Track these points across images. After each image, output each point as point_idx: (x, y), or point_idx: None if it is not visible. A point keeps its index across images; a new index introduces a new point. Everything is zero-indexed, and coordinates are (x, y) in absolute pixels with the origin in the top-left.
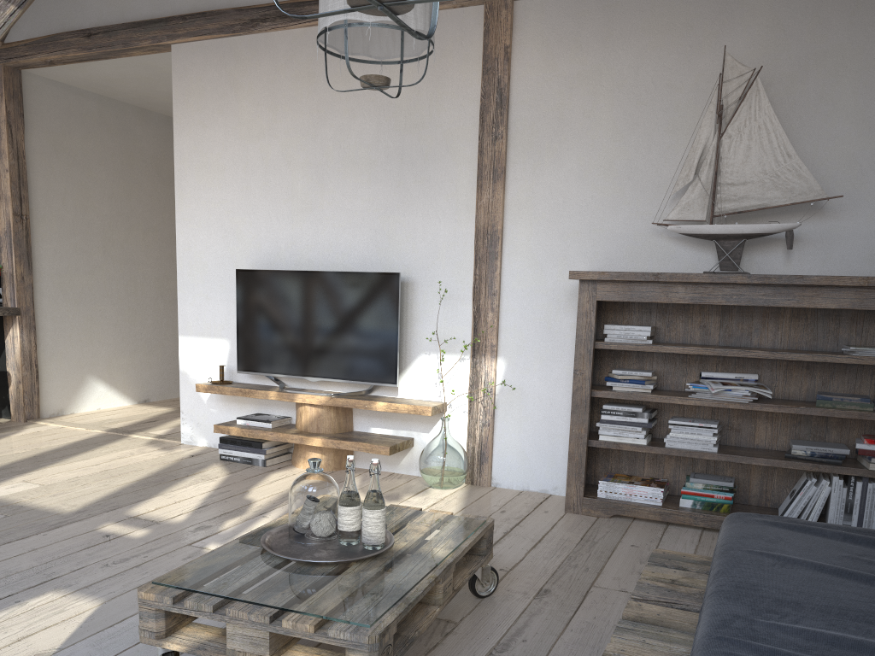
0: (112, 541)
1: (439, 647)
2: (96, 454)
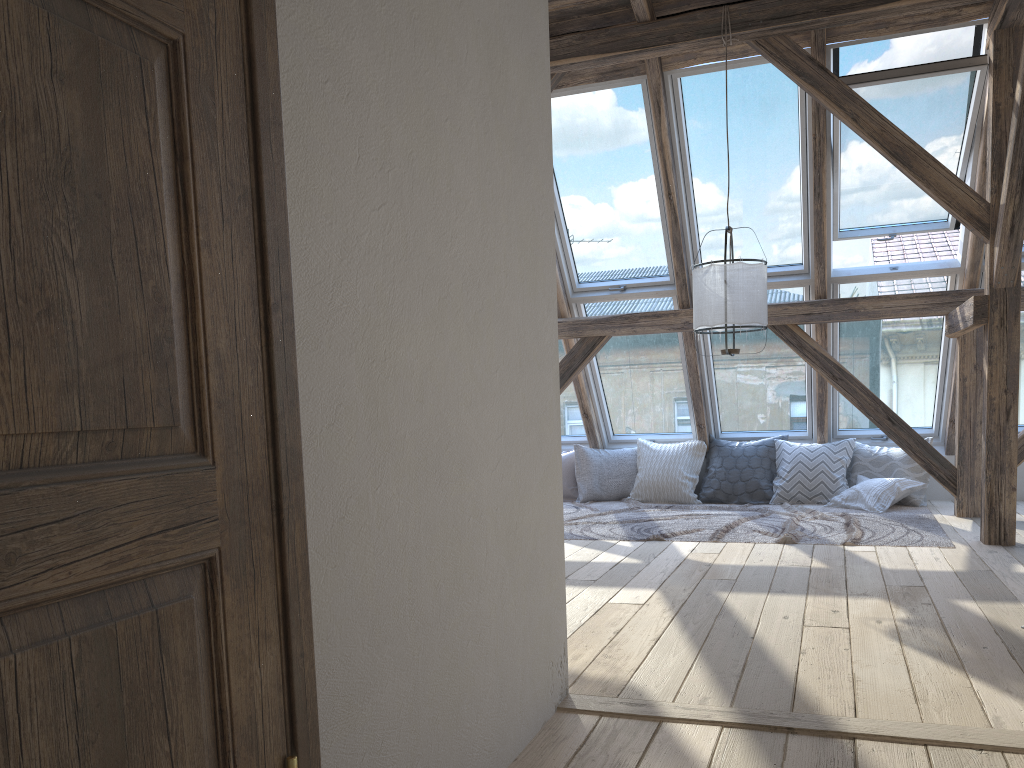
0: None
1: None
2: (666, 650)
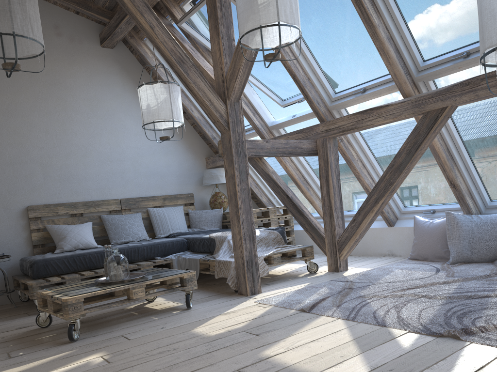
0: (154, 369)
1: (100, 314)
2: None
